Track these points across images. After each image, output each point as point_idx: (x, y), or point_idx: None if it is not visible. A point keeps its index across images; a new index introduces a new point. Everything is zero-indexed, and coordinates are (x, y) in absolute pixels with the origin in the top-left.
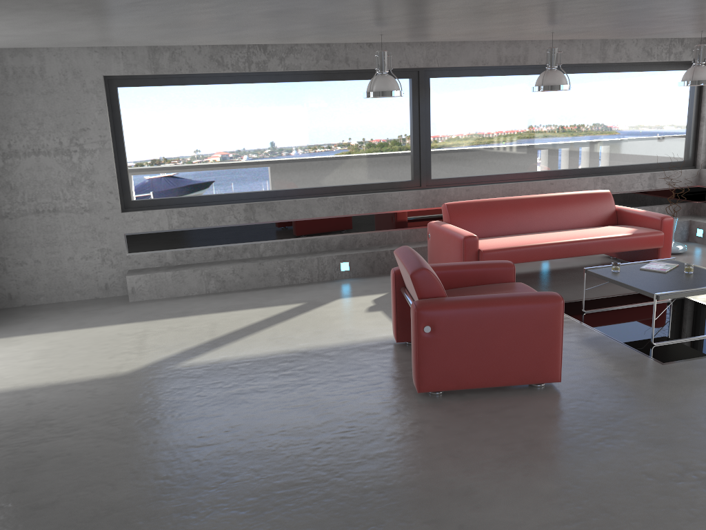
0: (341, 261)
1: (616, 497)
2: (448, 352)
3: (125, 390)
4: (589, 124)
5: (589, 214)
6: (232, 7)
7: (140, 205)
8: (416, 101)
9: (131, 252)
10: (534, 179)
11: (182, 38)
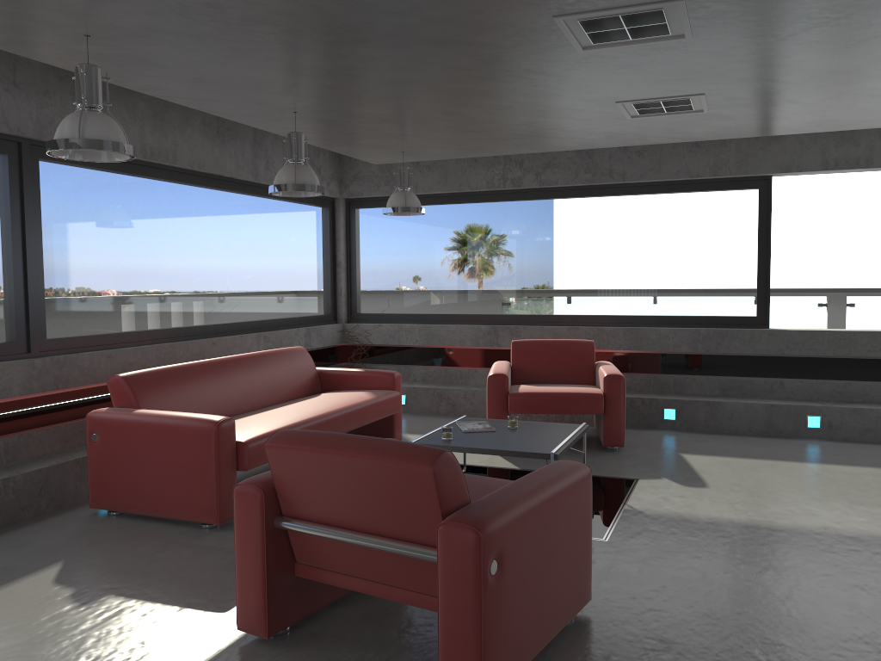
0: None
1: None
2: (515, 602)
3: None
4: (242, 262)
5: (296, 379)
6: None
7: None
8: (17, 196)
9: None
10: (191, 337)
11: None
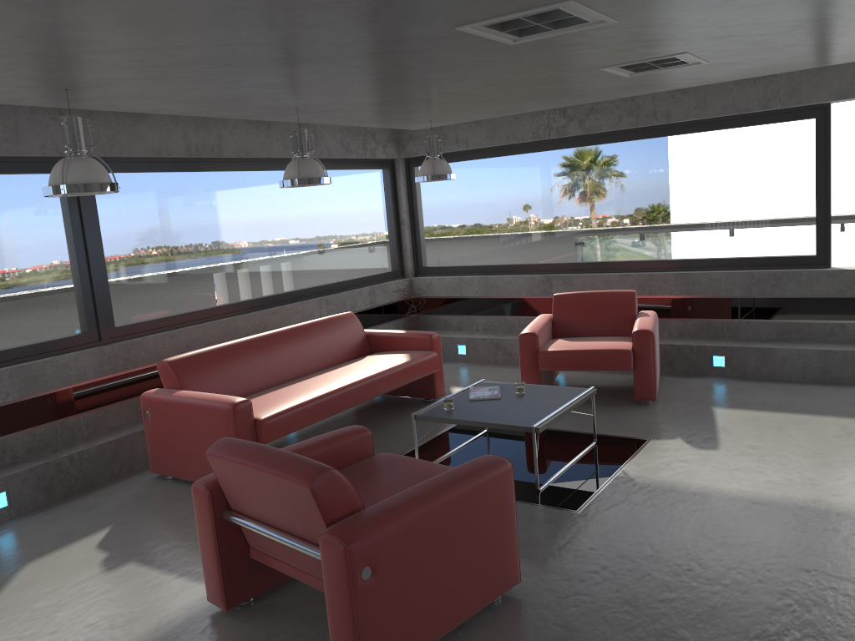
0: None
1: None
2: (399, 599)
3: None
4: (300, 233)
5: (343, 344)
6: None
7: None
8: (75, 209)
9: None
10: (252, 309)
11: None
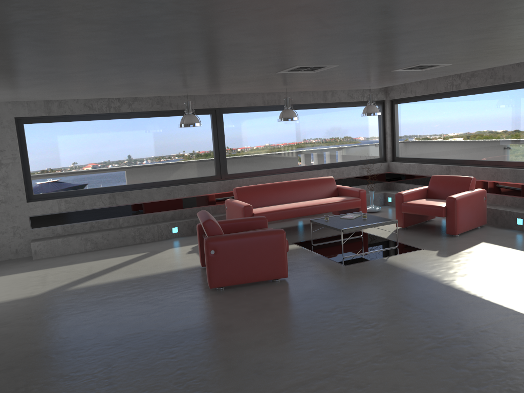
0: (172, 226)
1: (300, 321)
2: (225, 264)
3: (36, 303)
4: (321, 138)
5: (321, 190)
6: (97, 83)
7: (39, 197)
8: (215, 128)
9: (33, 227)
10: (291, 171)
11: (67, 96)
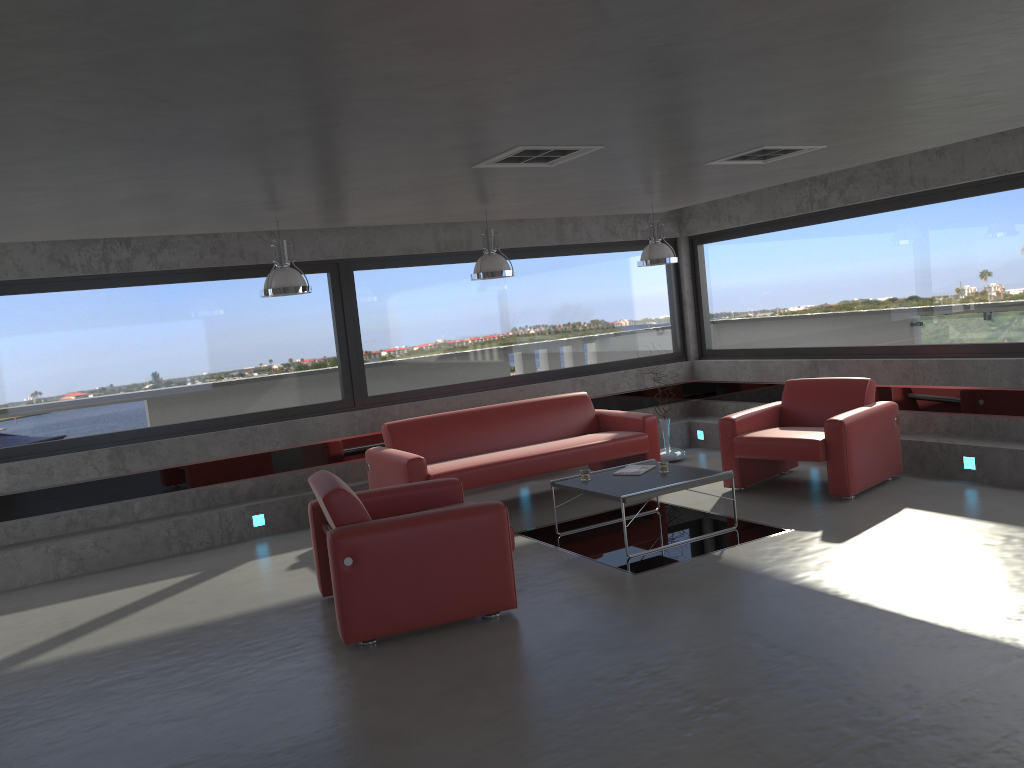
0: (253, 513)
1: (560, 706)
2: (377, 587)
3: None
4: (557, 316)
5: (565, 422)
6: (74, 194)
7: None
8: (338, 300)
9: None
10: (499, 386)
11: (7, 233)
